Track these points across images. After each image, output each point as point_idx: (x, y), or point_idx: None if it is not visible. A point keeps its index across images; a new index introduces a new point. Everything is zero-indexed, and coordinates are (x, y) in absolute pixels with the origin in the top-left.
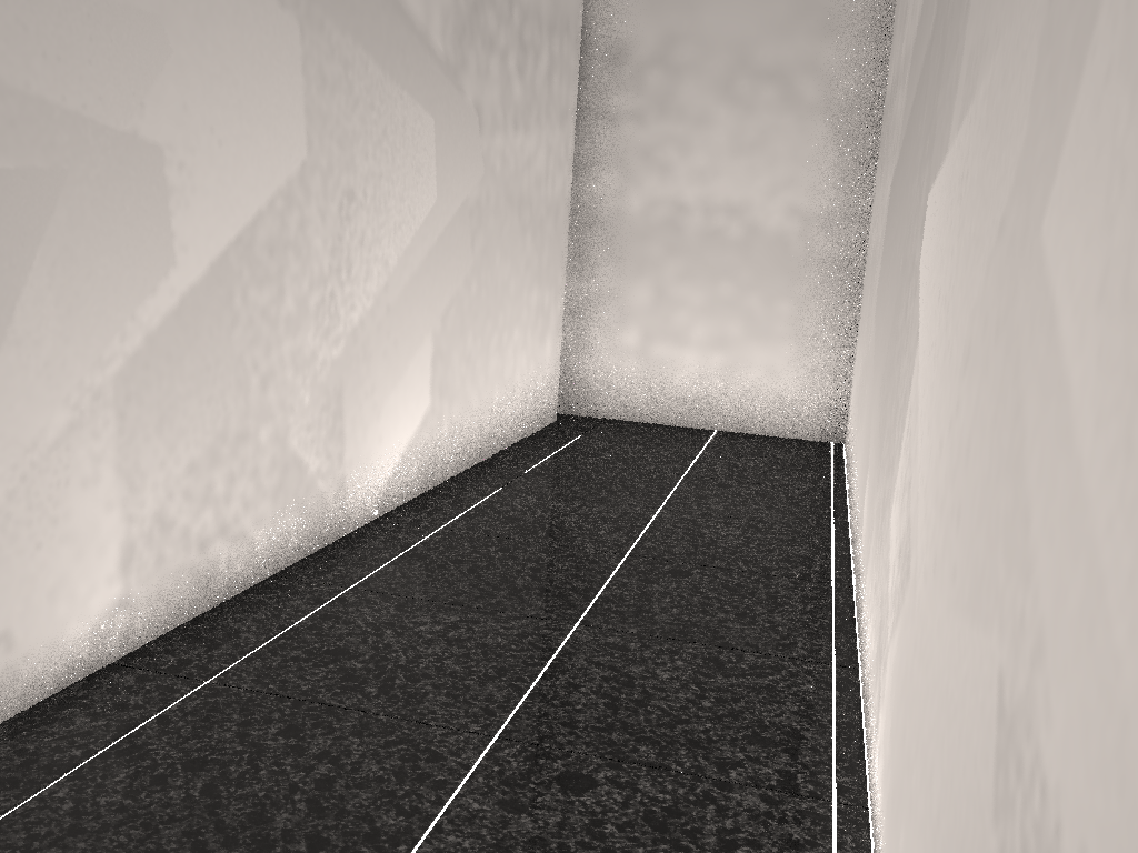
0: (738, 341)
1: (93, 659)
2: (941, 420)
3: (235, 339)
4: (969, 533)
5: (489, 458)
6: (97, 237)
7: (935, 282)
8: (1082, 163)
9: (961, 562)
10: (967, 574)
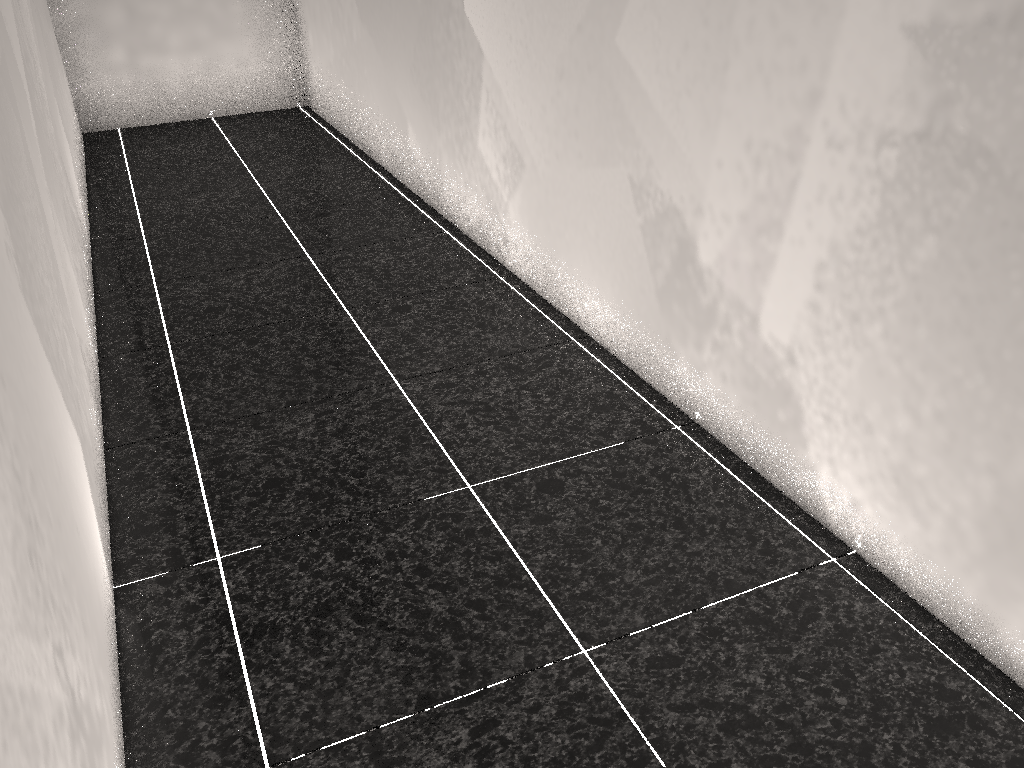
0: (209, 42)
1: (96, 357)
2: (540, 98)
3: (44, 136)
4: (589, 139)
5: (88, 183)
6: (17, 88)
7: (500, 29)
8: (637, 29)
9: (586, 150)
10: (592, 153)
